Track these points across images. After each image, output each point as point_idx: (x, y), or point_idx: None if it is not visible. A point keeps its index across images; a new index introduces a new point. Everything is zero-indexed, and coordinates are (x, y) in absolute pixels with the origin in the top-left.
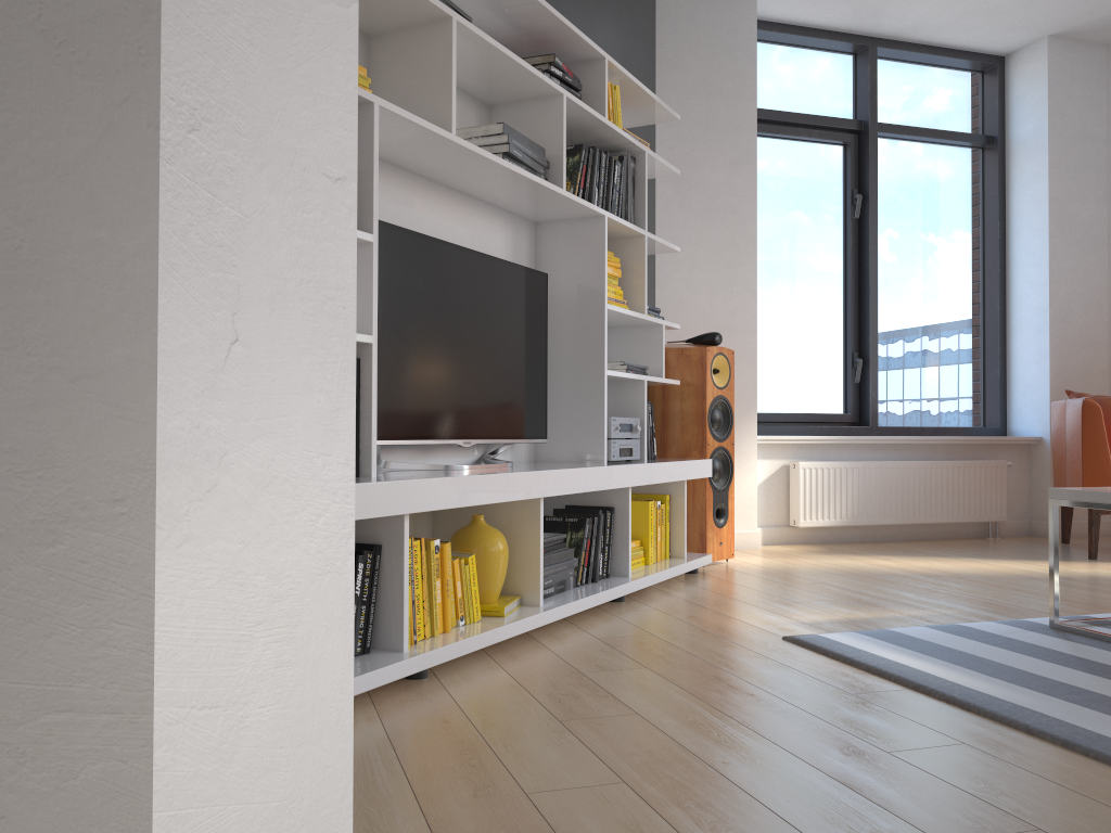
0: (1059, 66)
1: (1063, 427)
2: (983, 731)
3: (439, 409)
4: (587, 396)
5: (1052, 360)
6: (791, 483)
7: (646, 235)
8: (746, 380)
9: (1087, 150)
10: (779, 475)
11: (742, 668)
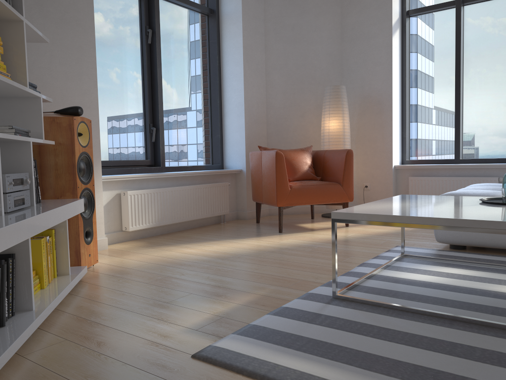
0: None
1: (260, 165)
2: None
3: None
4: None
5: (246, 130)
6: (122, 204)
7: (24, 21)
8: (93, 140)
9: (257, 24)
10: (115, 200)
11: None
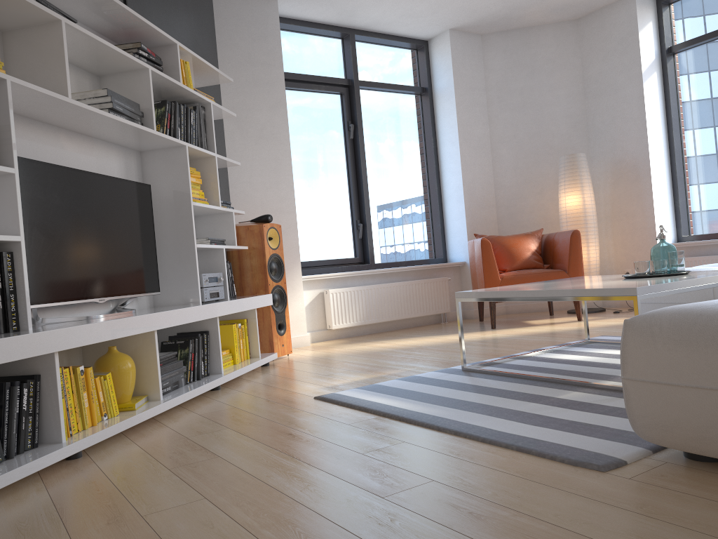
0: (457, 47)
1: (474, 255)
2: (415, 433)
3: (79, 280)
4: (185, 262)
5: (467, 217)
6: (325, 303)
7: (216, 156)
8: (292, 242)
9: (476, 95)
10: (318, 299)
11: (287, 419)
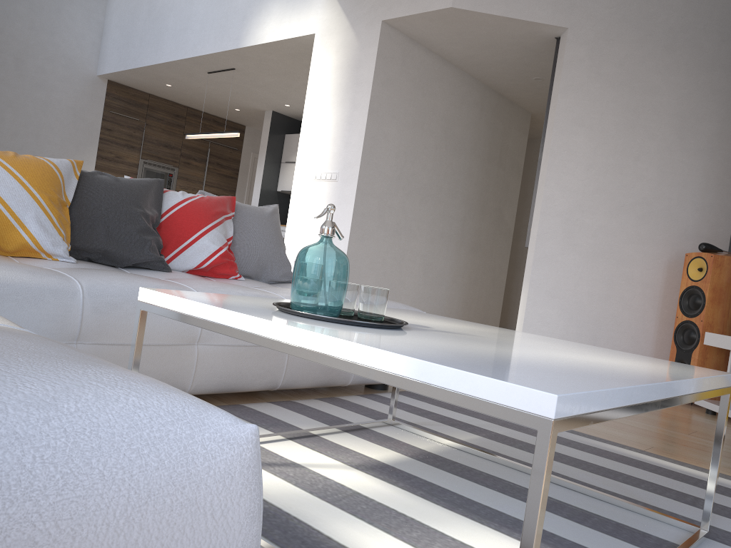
0: None
1: None
2: None
3: None
4: None
5: None
6: None
7: None
8: None
9: None
10: None
11: None
